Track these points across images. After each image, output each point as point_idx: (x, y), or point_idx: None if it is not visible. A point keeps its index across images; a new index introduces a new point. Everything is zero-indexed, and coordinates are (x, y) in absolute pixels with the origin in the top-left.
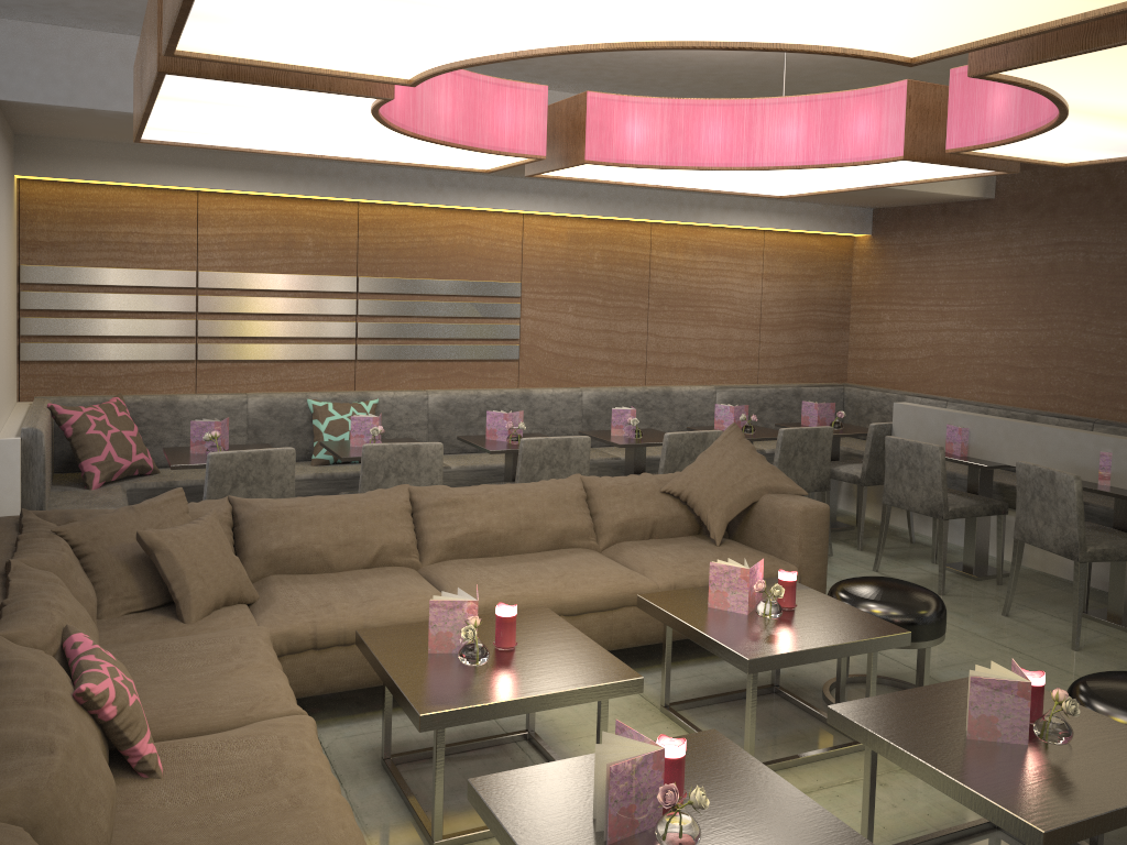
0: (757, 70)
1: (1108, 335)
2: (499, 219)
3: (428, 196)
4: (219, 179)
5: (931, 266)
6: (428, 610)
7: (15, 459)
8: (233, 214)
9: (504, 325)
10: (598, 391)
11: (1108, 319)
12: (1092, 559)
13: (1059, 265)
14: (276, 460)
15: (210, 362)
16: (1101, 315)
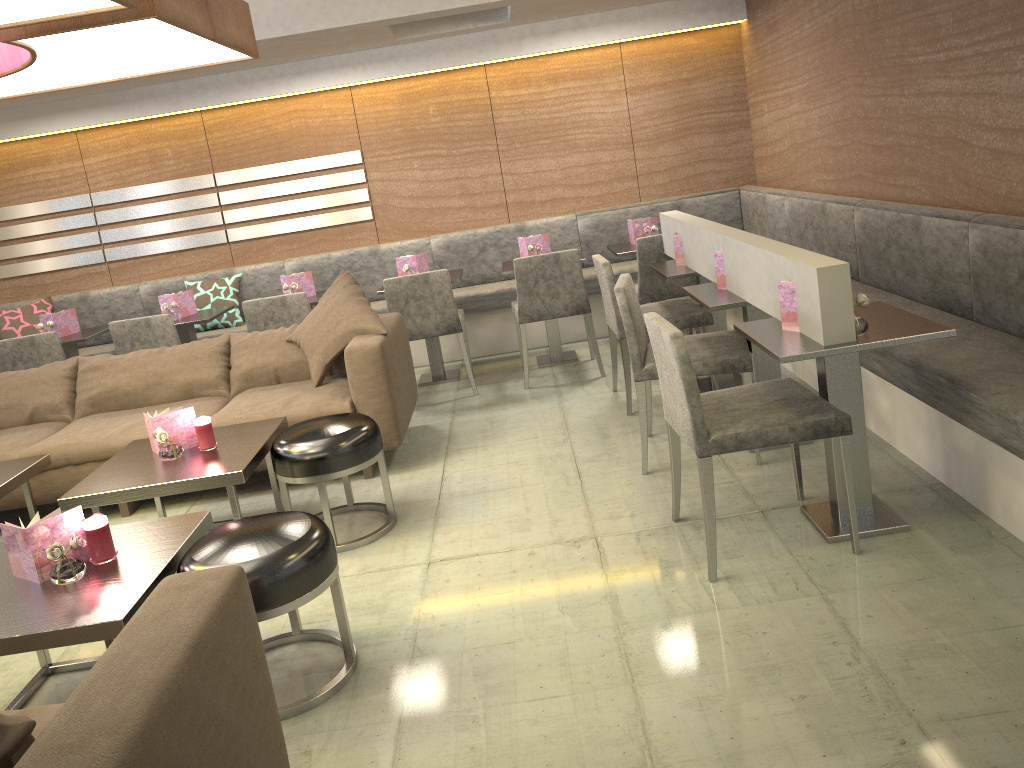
0: None
1: (875, 96)
2: (328, 97)
3: (243, 93)
4: (74, 120)
5: (778, 44)
6: None
7: None
8: (105, 143)
9: (352, 191)
10: (446, 237)
11: (873, 77)
12: (650, 377)
13: (840, 20)
14: (41, 342)
15: (118, 262)
16: (868, 73)
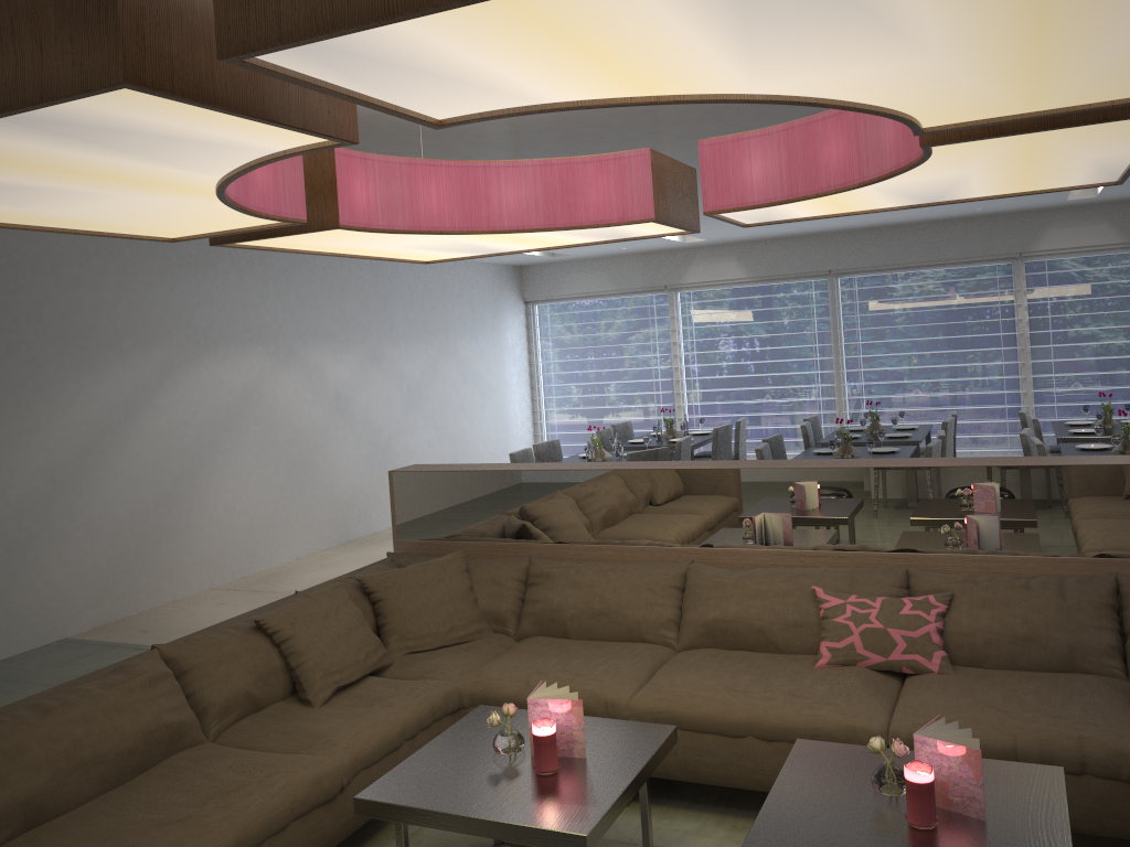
0: None
1: None
2: None
3: None
4: None
5: None
6: None
7: None
8: None
9: None
10: None
11: None
12: None
13: None
14: None
15: None
16: None
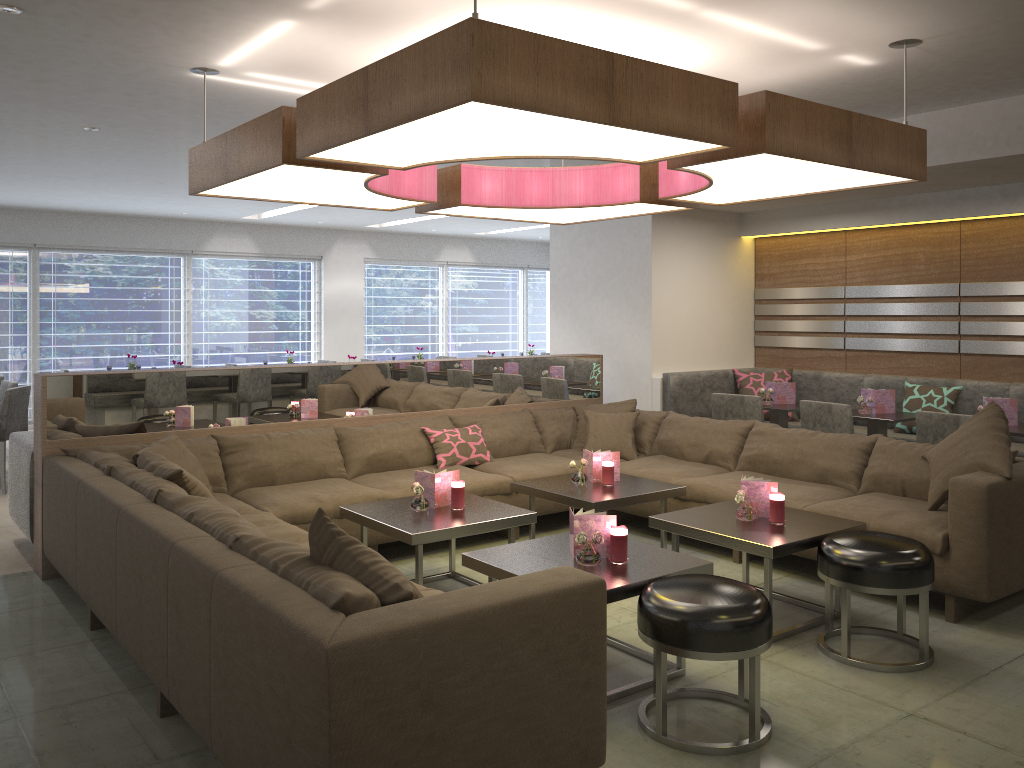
0: (998, 51)
1: None
2: None
3: (1002, 207)
4: (842, 221)
5: None
6: (664, 479)
7: (658, 388)
8: (867, 243)
9: None
10: None
11: None
12: None
13: None
14: (747, 403)
15: (854, 351)
16: None
